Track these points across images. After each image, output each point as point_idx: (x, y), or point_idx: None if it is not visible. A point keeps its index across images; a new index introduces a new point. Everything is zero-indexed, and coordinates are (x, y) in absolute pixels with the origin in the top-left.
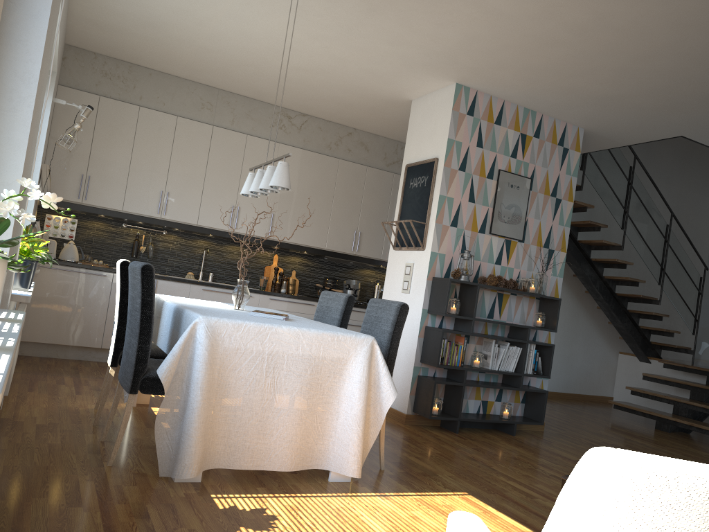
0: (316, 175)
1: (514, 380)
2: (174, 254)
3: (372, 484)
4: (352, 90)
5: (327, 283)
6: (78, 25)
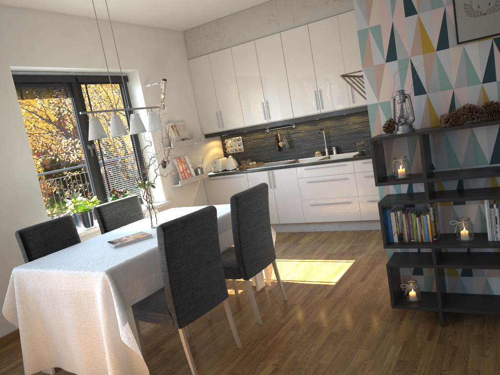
0: None
1: None
2: (305, 140)
3: None
4: None
5: None
6: (156, 25)
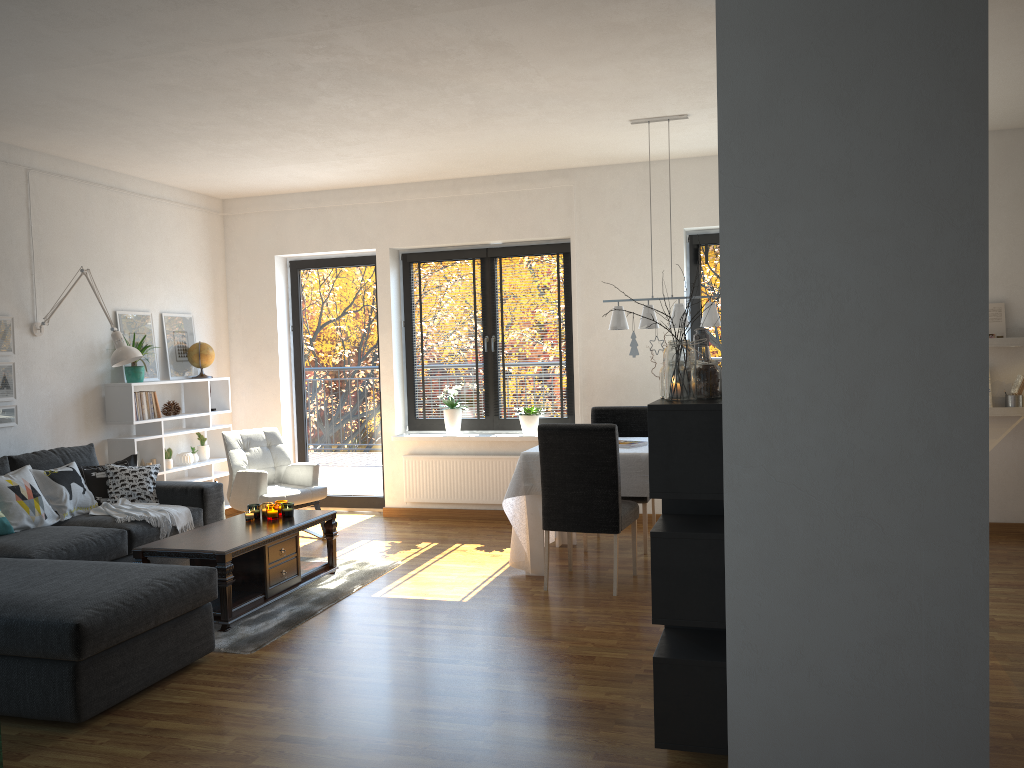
0: None
1: None
2: None
3: (514, 579)
4: None
5: None
6: None
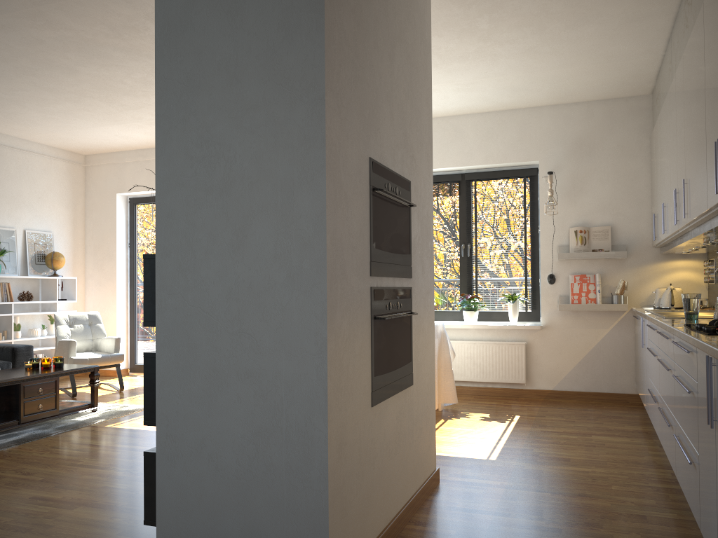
0: (695, 68)
1: None
2: None
3: None
4: (487, 2)
5: None
6: (581, 99)
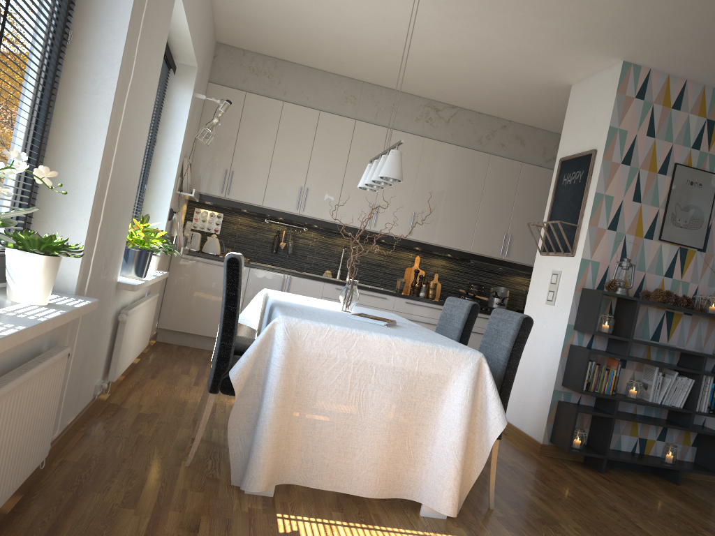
0: (463, 172)
1: (683, 418)
2: (313, 251)
3: (472, 526)
4: (501, 76)
5: (471, 289)
6: (224, 21)
